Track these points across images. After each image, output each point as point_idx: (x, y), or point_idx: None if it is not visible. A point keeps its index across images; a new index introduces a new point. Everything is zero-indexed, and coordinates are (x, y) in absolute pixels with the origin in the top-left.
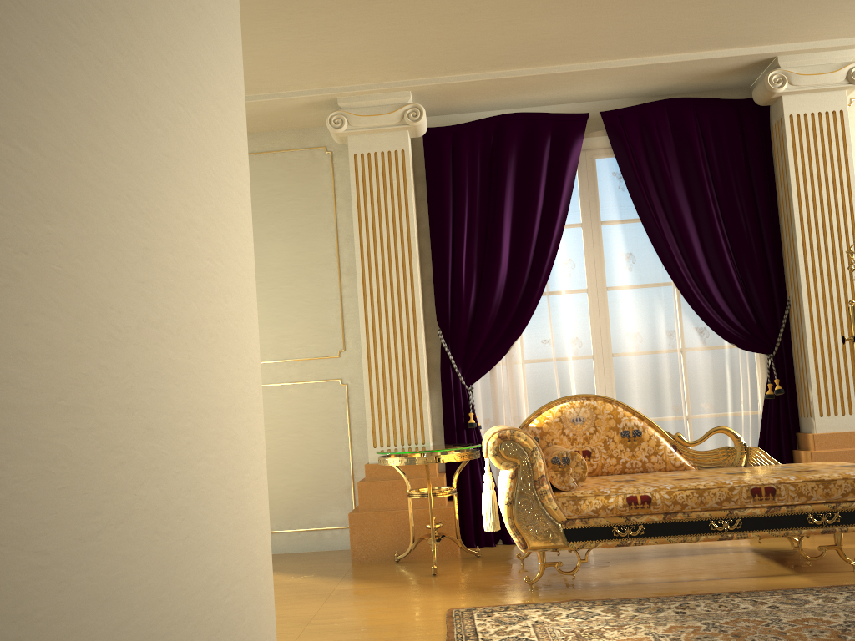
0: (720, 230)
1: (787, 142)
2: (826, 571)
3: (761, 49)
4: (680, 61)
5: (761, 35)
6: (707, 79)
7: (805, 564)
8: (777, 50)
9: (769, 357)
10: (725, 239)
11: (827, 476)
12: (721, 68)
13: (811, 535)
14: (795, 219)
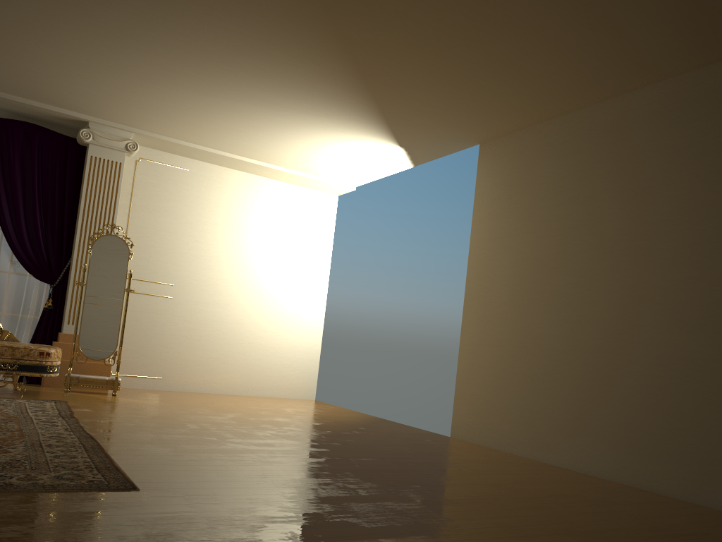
0: (38, 207)
1: (86, 170)
2: (7, 394)
3: (78, 115)
4: (27, 103)
5: (75, 108)
6: (53, 118)
7: (3, 392)
8: (88, 118)
9: (51, 286)
10: (41, 213)
11: (17, 345)
12: (58, 116)
13: (41, 387)
14: (80, 213)
